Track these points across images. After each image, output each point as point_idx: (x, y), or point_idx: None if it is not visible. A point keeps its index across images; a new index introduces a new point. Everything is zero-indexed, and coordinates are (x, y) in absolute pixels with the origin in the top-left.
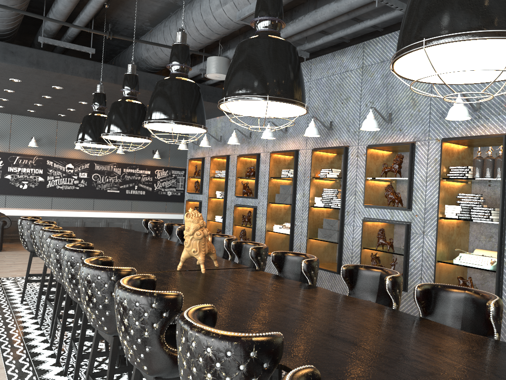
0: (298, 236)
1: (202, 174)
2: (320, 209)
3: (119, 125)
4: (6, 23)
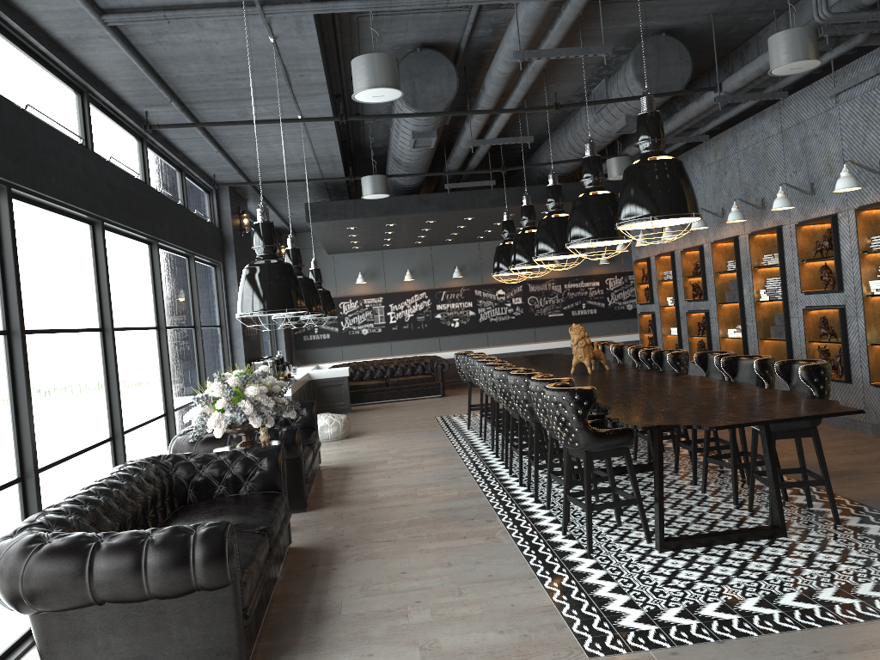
0: (751, 338)
1: (650, 278)
2: (772, 303)
3: (522, 257)
4: (417, 179)
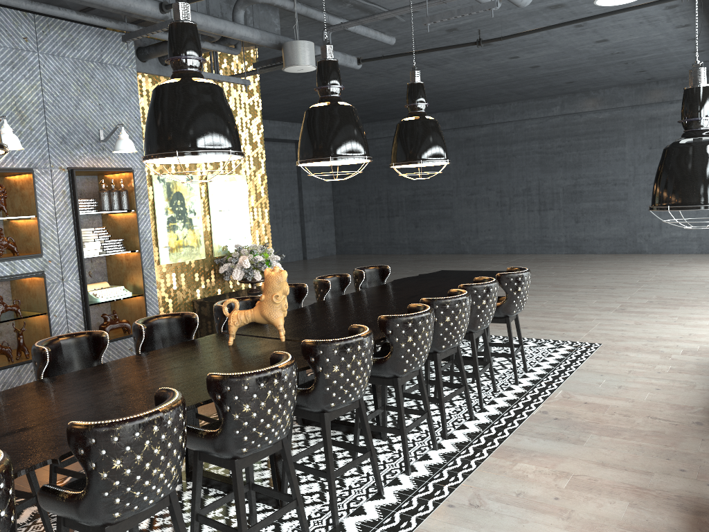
0: None
1: None
2: None
3: None
4: None
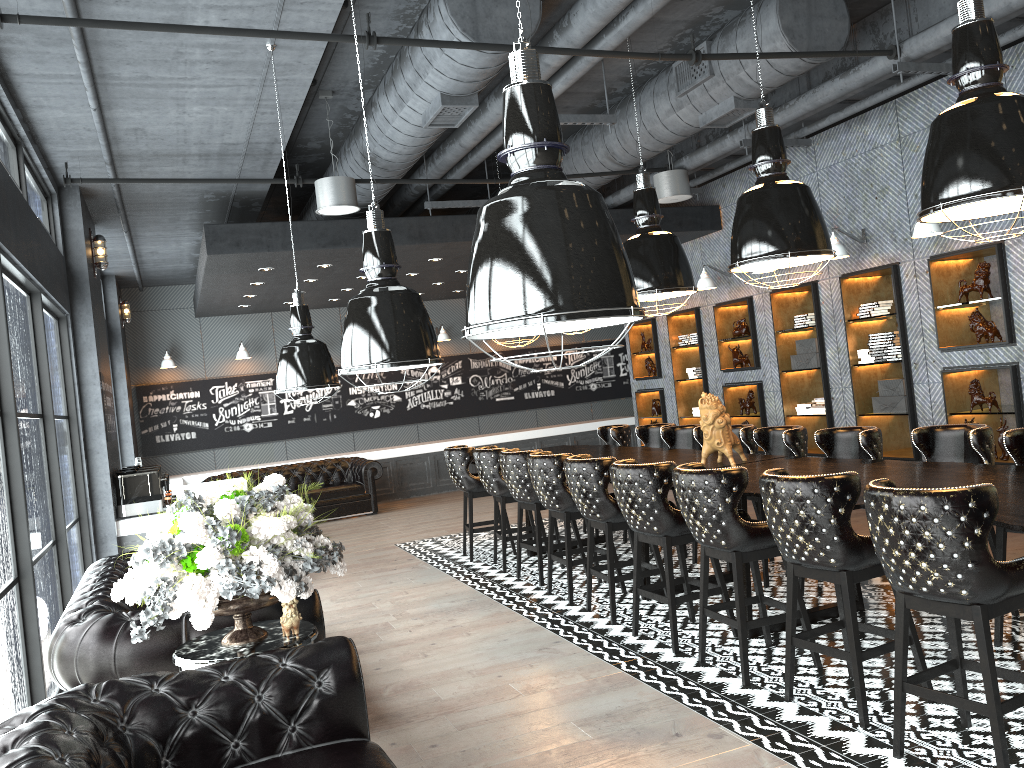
0: (840, 415)
1: (656, 345)
2: (869, 367)
3: None
4: (381, 193)
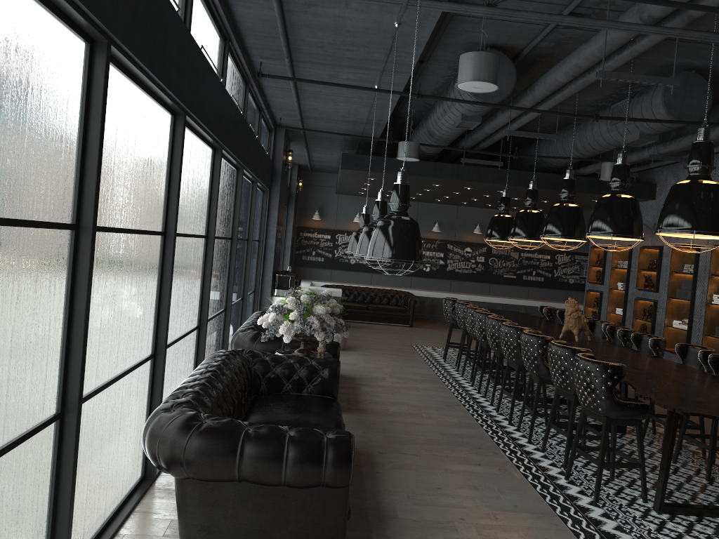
0: (695, 332)
1: (604, 263)
2: None
3: (522, 231)
4: (438, 149)
